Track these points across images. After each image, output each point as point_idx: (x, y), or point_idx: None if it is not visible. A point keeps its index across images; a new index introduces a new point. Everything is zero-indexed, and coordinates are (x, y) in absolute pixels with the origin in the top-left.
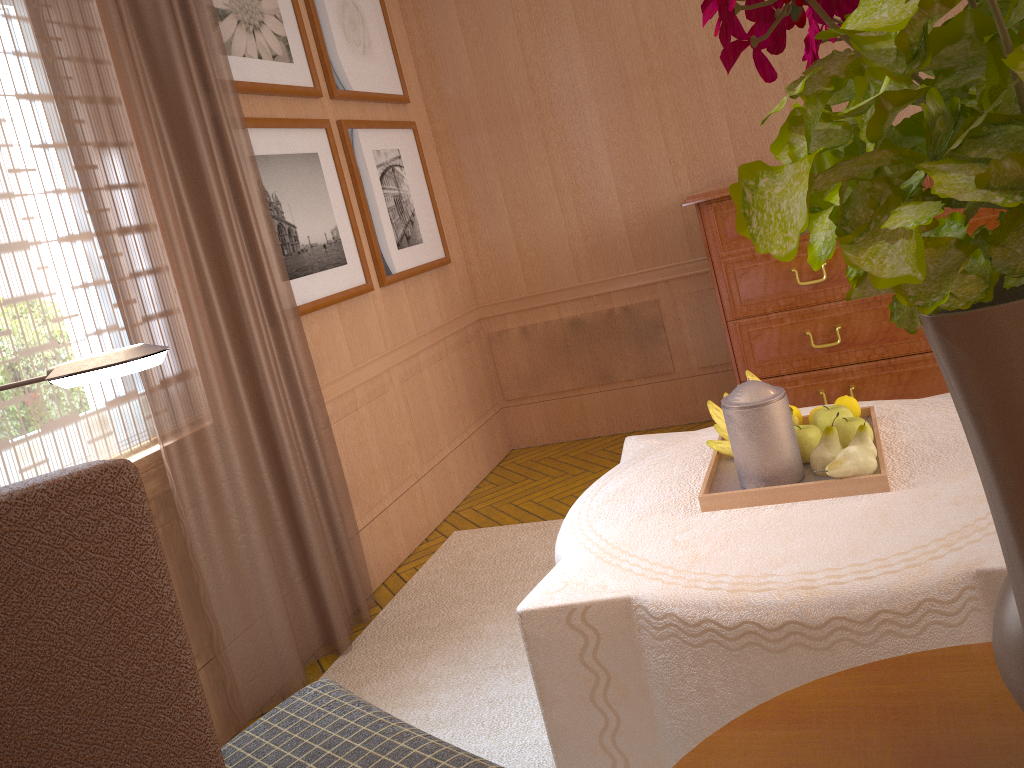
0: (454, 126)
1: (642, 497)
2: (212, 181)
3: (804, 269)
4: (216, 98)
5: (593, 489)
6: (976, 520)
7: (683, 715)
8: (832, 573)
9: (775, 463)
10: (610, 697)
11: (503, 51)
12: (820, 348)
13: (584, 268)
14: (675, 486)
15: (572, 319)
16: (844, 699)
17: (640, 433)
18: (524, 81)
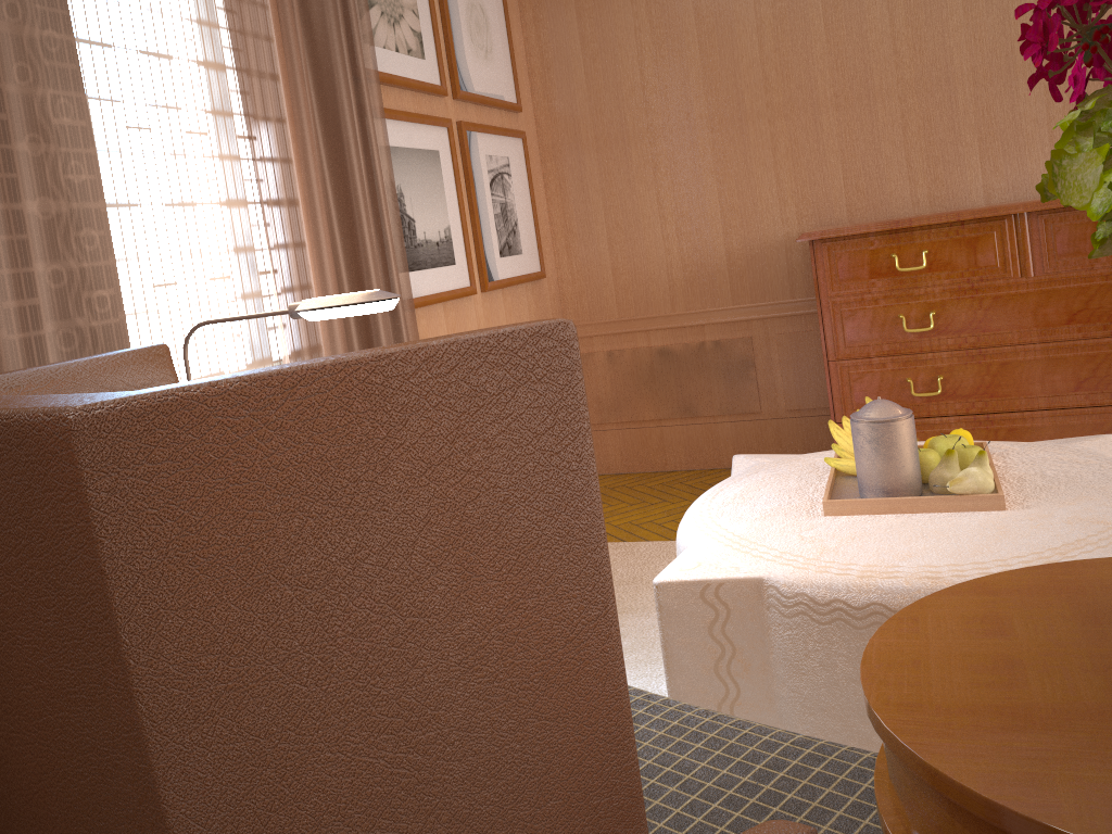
0: (562, 140)
1: (762, 502)
2: (355, 165)
3: (912, 316)
4: (363, 85)
5: (710, 494)
6: (1088, 536)
7: (802, 688)
8: (955, 568)
9: (898, 477)
10: (733, 669)
11: (621, 70)
12: (919, 397)
13: (679, 298)
14: (794, 495)
15: (661, 348)
16: (1025, 582)
17: (719, 471)
18: (639, 103)
